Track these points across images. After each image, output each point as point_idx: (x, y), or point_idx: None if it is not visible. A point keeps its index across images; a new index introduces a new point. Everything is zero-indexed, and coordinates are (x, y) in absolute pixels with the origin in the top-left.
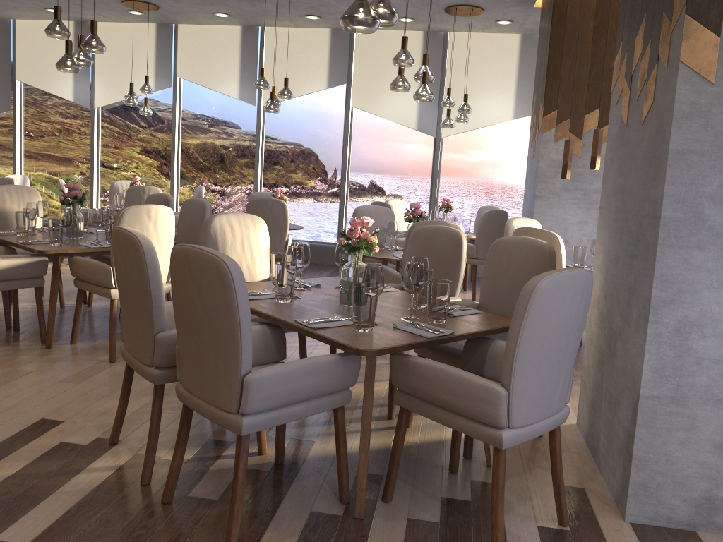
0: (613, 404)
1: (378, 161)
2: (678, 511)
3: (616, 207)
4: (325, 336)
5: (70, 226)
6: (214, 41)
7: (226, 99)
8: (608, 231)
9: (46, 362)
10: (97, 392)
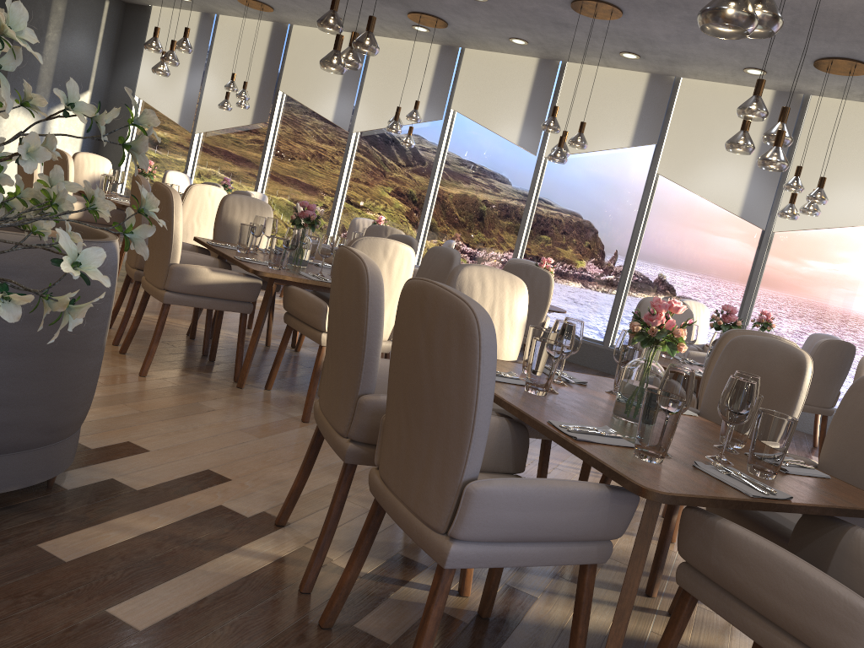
0: None
1: (679, 248)
2: None
3: None
4: (592, 454)
5: (294, 250)
6: (503, 73)
7: (502, 142)
8: None
9: (232, 403)
10: (278, 453)
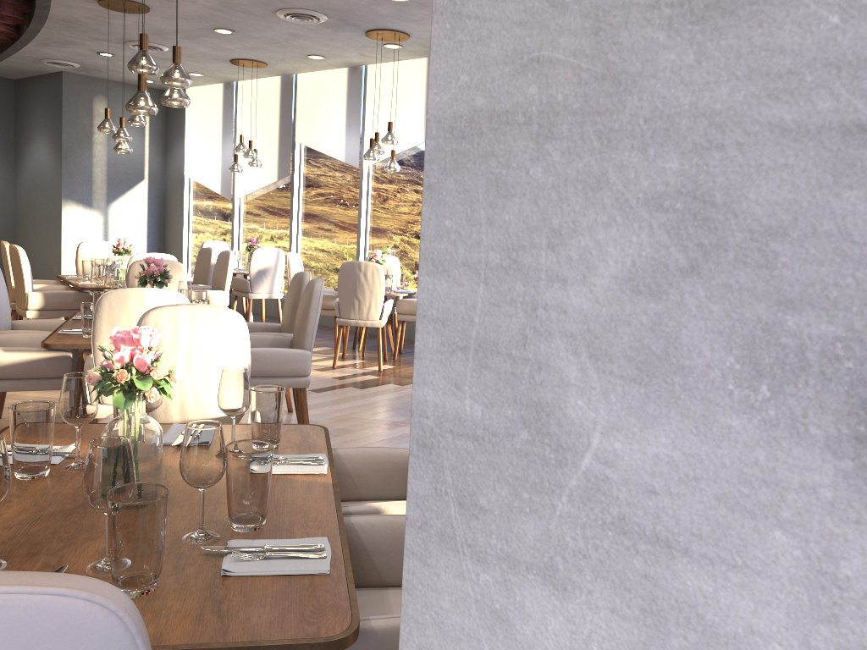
0: None
1: None
2: None
3: None
4: None
5: None
6: None
7: None
8: None
9: None
10: None
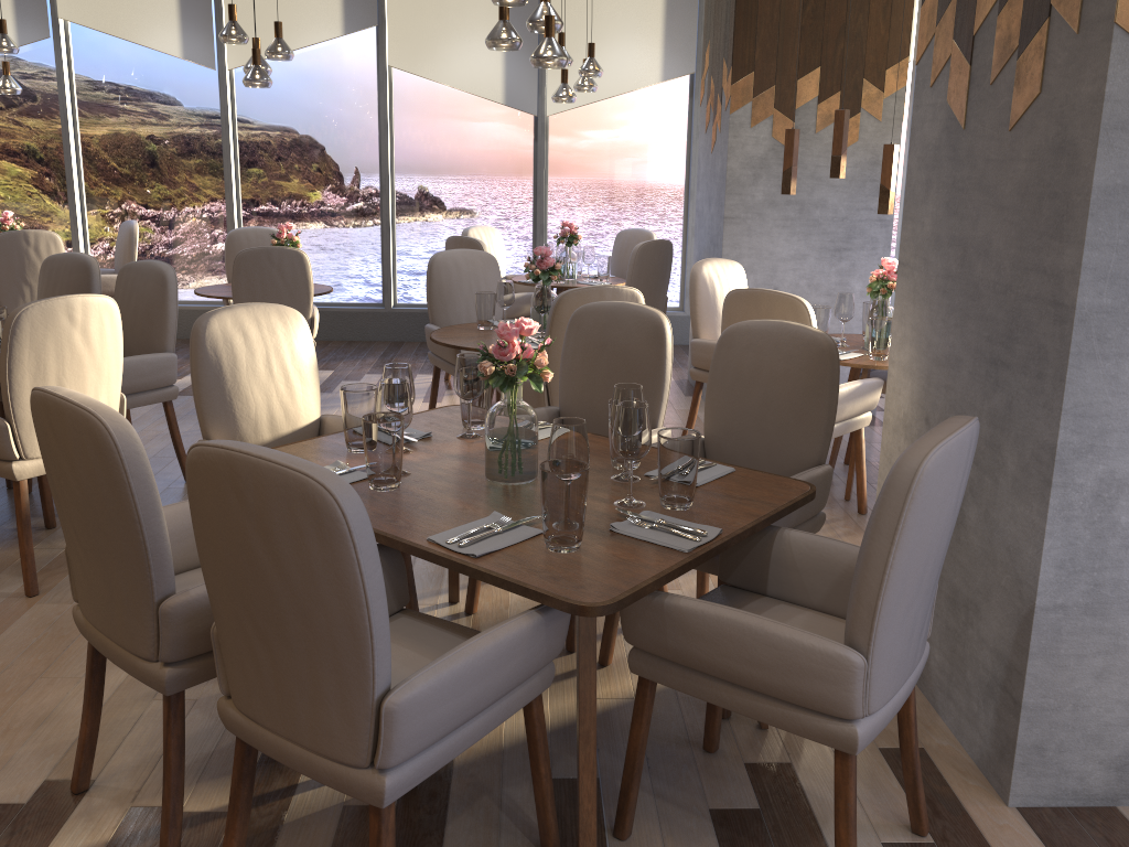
0: (964, 607)
1: (443, 160)
2: (1090, 780)
3: (946, 269)
4: (505, 576)
5: None
6: None
7: (158, 58)
8: (925, 309)
9: None
10: (18, 670)
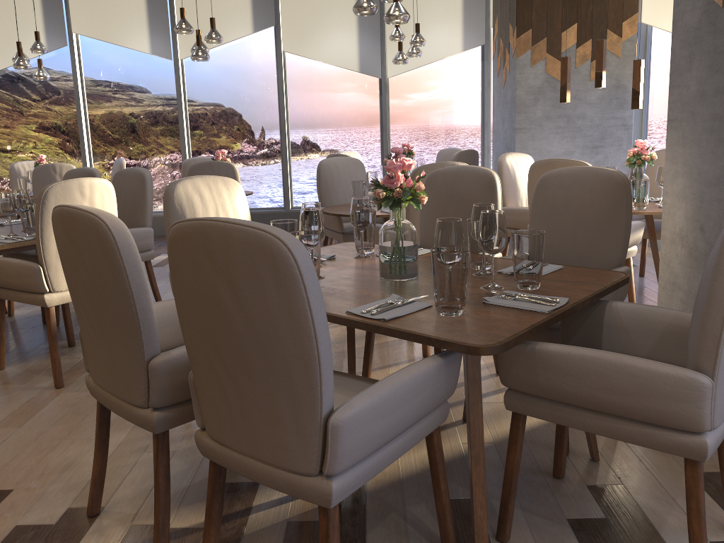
0: None
1: (320, 111)
2: None
3: (712, 113)
4: (411, 331)
5: None
6: None
7: (135, 55)
8: (695, 147)
9: None
10: (49, 435)
